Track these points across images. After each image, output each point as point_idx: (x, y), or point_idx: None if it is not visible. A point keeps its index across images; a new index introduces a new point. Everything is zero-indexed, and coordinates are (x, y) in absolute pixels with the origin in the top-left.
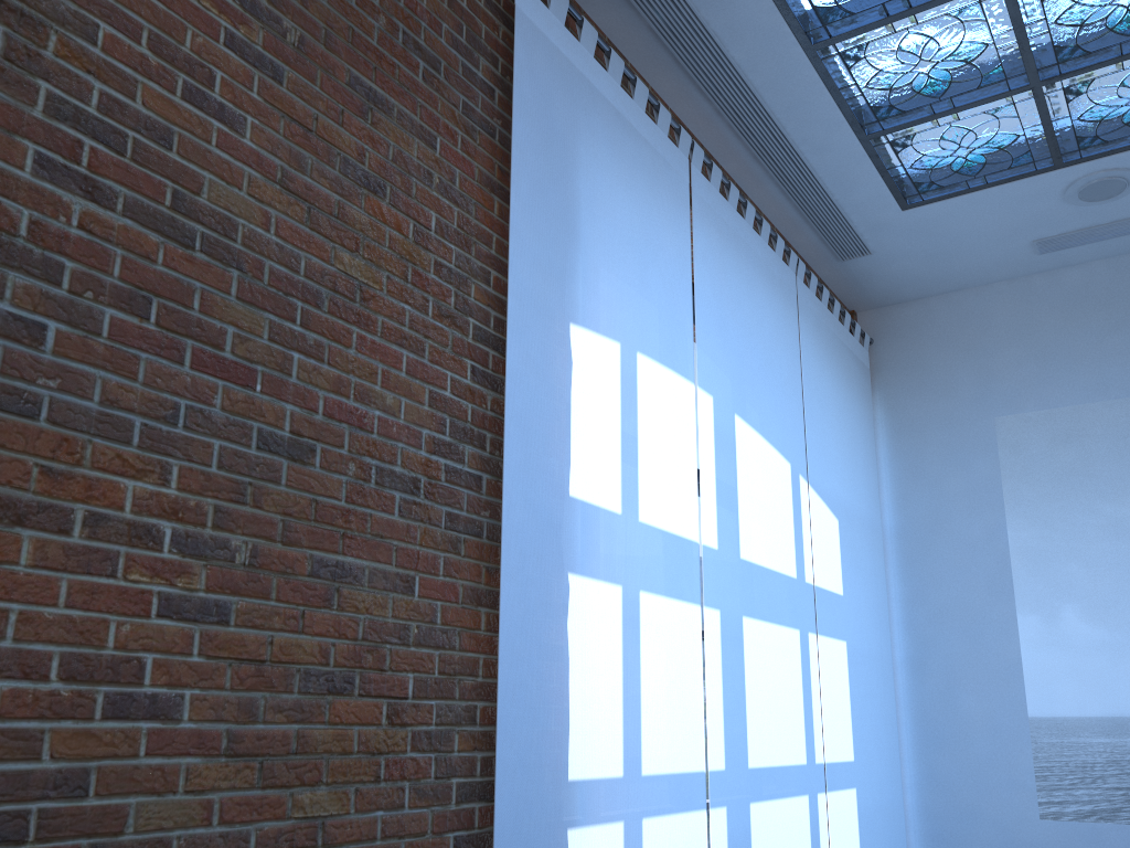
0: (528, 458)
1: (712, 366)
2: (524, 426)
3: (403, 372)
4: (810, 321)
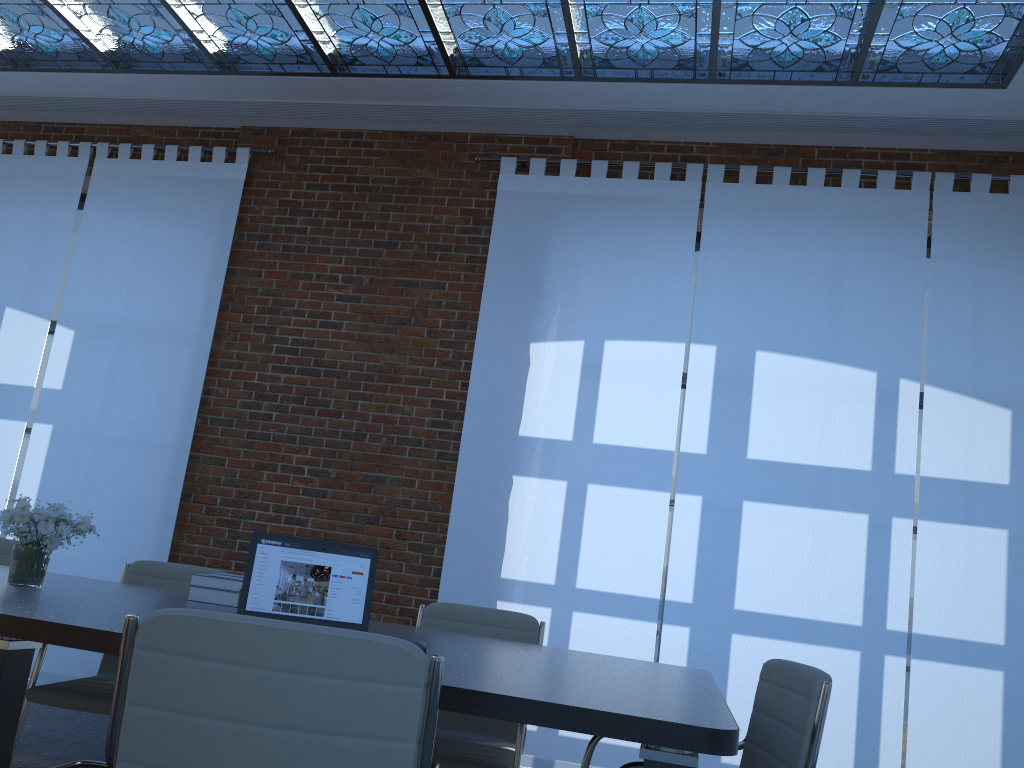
0: (482, 421)
1: (717, 323)
2: (481, 406)
3: (415, 395)
4: (965, 225)
